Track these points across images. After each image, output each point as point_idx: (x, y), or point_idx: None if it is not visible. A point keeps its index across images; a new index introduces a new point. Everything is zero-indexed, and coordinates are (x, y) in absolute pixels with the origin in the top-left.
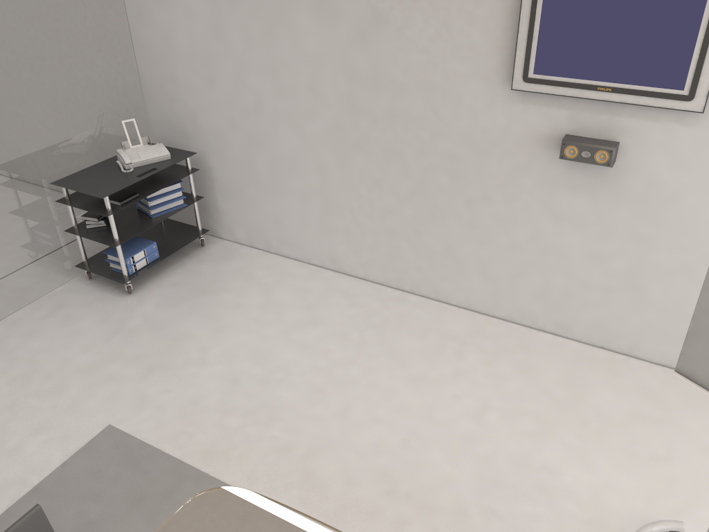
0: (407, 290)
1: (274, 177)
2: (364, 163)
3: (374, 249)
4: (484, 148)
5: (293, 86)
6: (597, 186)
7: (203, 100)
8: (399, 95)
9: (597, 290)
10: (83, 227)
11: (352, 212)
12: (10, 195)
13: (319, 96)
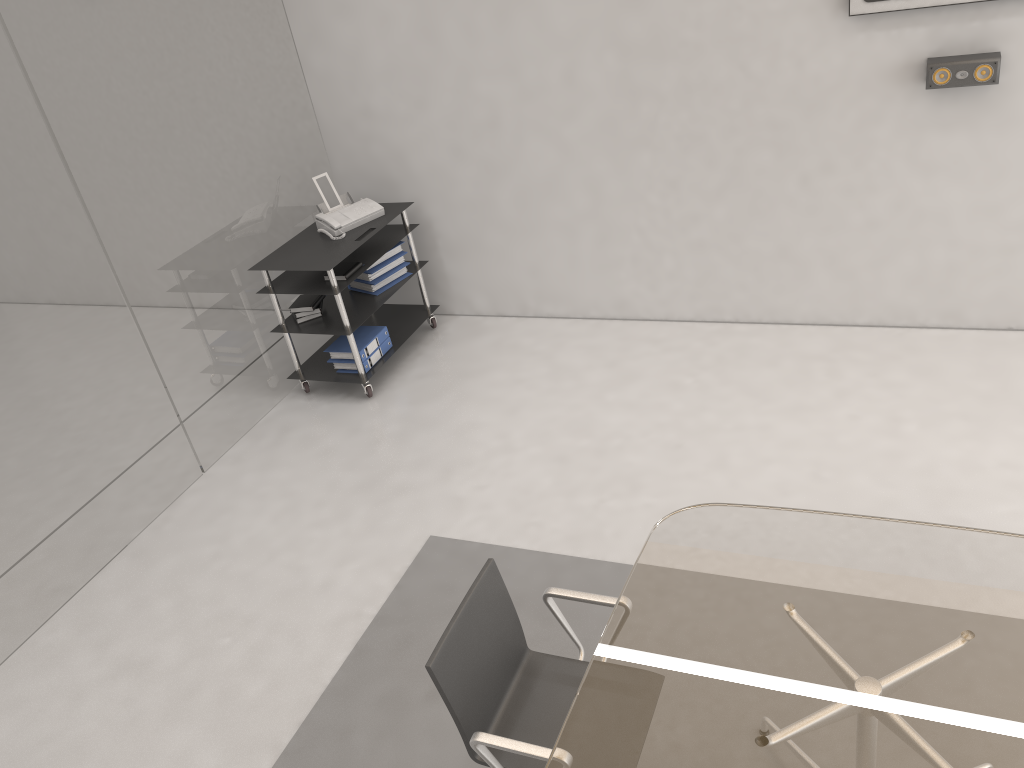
0: (729, 320)
1: (524, 212)
2: (652, 161)
3: (677, 275)
4: (817, 103)
5: (541, 82)
6: (977, 116)
7: (413, 130)
8: (692, 60)
9: (993, 254)
10: (292, 323)
11: (640, 232)
12: (207, 292)
13: (580, 87)
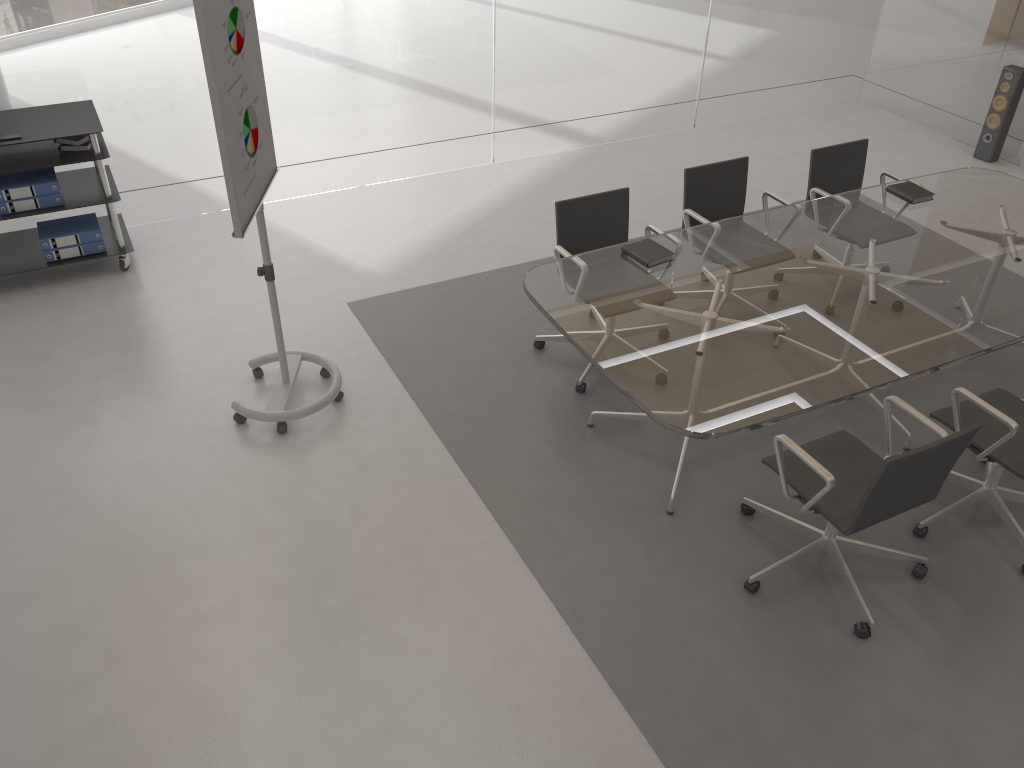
0: None
1: None
2: None
3: None
4: None
5: None
6: None
7: None
8: None
9: None
10: None
11: None
12: None
13: None
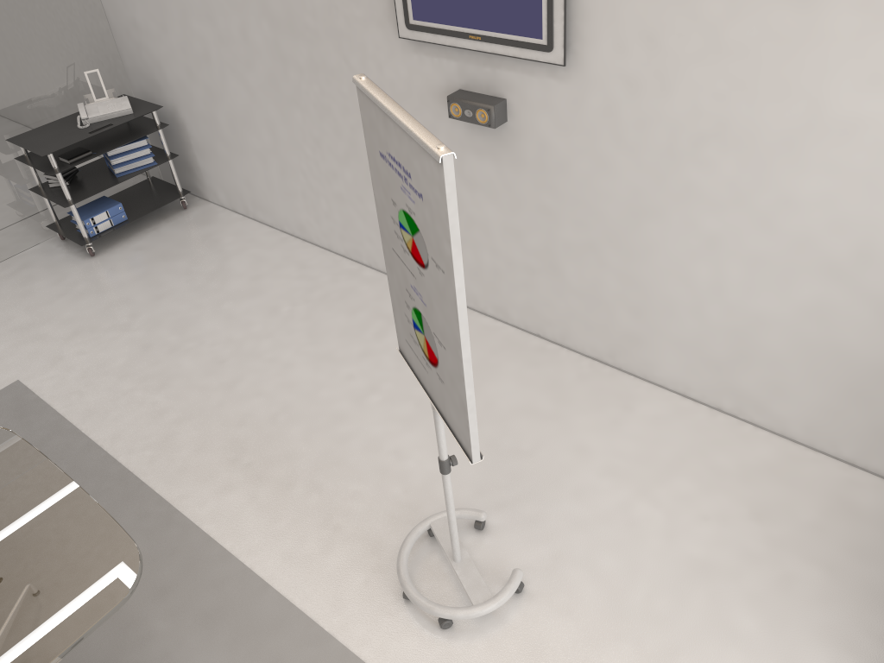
0: (366, 264)
1: (235, 134)
2: (302, 119)
3: (331, 217)
4: None
5: (229, 32)
6: (497, 150)
7: (163, 47)
8: (314, 44)
9: (521, 270)
10: (47, 186)
11: (304, 174)
12: None
13: (251, 44)
